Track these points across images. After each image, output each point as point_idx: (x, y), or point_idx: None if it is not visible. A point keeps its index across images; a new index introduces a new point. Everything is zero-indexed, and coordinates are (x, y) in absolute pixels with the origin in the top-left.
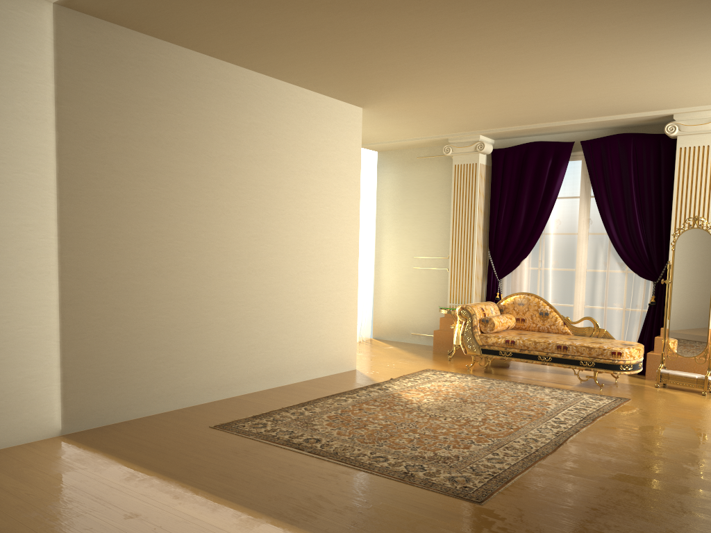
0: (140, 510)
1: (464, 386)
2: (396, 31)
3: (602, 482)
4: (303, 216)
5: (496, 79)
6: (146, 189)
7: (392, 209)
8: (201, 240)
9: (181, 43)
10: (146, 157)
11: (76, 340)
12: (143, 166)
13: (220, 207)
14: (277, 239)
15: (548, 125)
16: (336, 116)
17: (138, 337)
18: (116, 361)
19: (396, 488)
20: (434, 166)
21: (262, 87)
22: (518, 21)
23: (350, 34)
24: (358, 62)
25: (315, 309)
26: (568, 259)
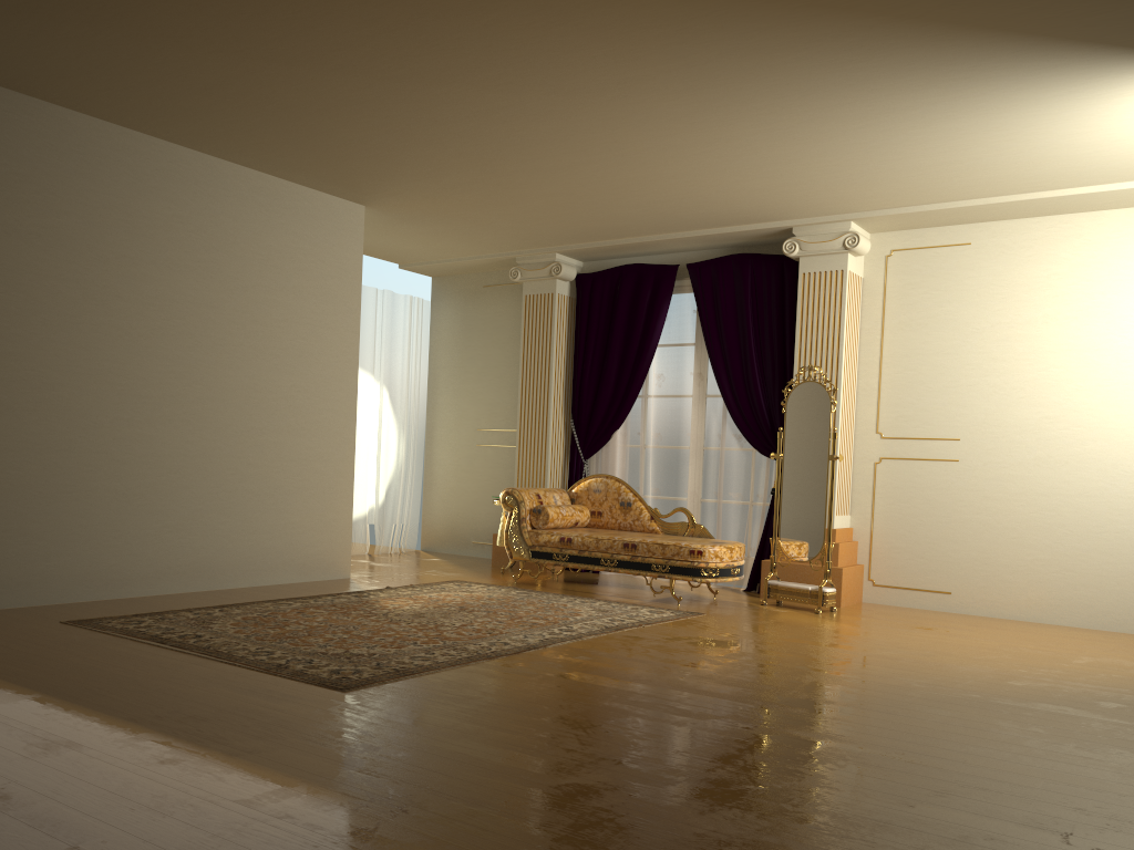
0: None
1: (483, 597)
2: (331, 93)
3: (538, 679)
4: (258, 351)
5: (516, 167)
6: None
7: (450, 360)
8: (82, 371)
9: (54, 100)
10: None
11: None
12: None
13: (116, 328)
14: (213, 378)
15: (640, 241)
16: (319, 214)
17: None
18: None
19: (248, 677)
20: (505, 298)
21: (192, 167)
22: (480, 84)
23: (275, 95)
24: (312, 136)
25: (278, 485)
26: (673, 430)
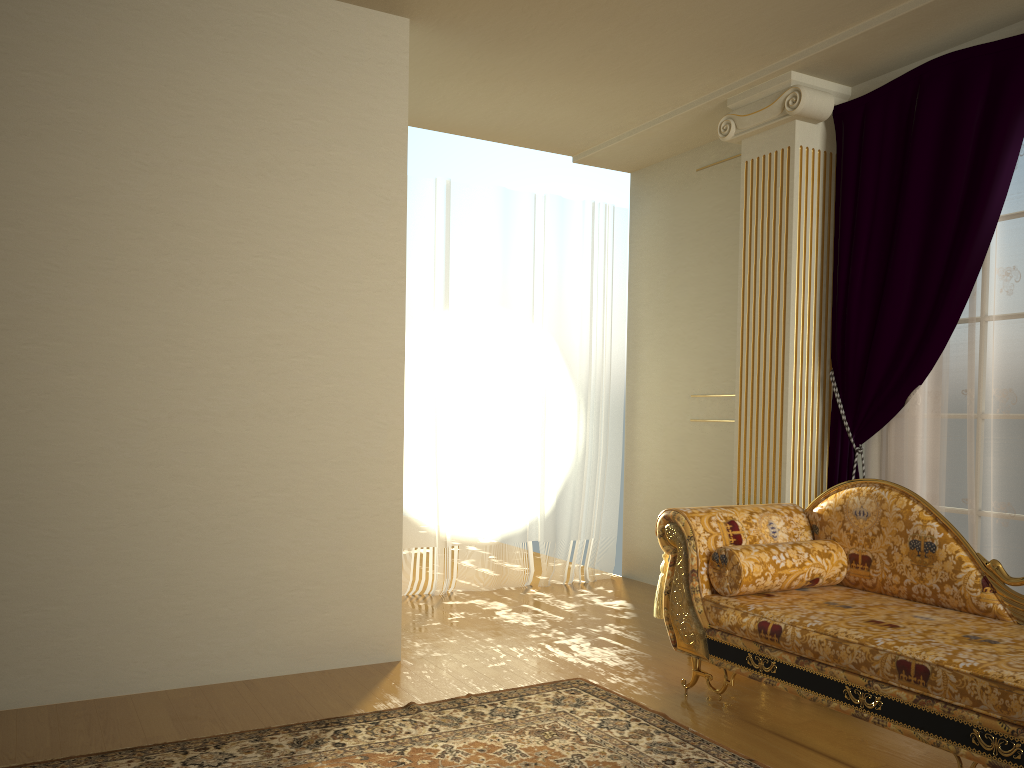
0: None
1: (555, 764)
2: None
3: None
4: (187, 277)
5: None
6: None
7: (654, 292)
8: None
9: None
10: None
11: None
12: None
13: None
14: (88, 329)
15: None
16: (310, 34)
17: None
18: None
19: None
20: (728, 181)
21: None
22: None
23: None
24: None
25: (239, 508)
26: None
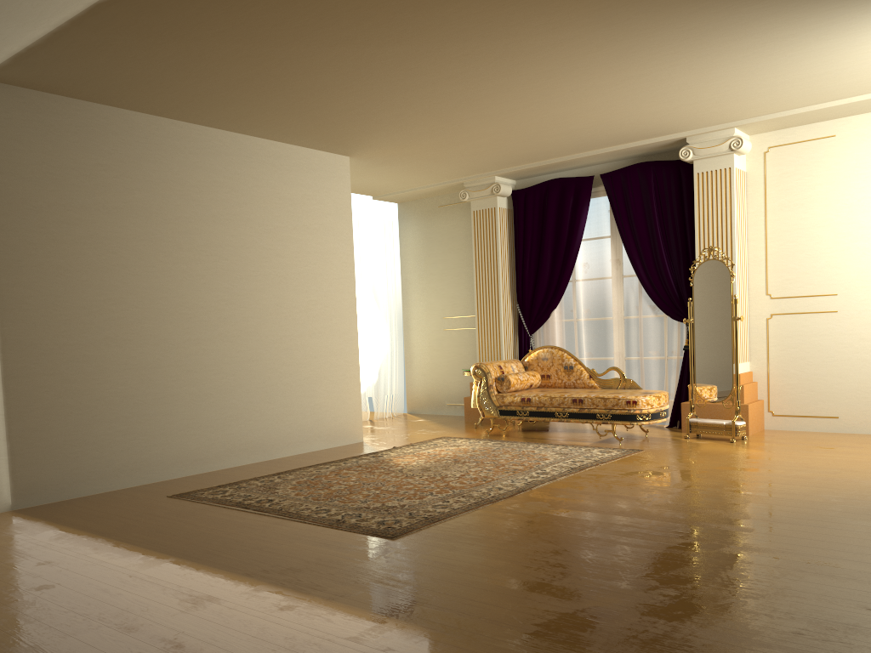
0: (55, 559)
1: (468, 449)
2: (329, 77)
3: (535, 517)
4: (282, 277)
5: (468, 115)
6: (92, 256)
7: (417, 266)
8: (160, 306)
9: (122, 105)
10: (90, 224)
11: (22, 413)
12: (88, 233)
13: (181, 271)
14: (252, 302)
15: (562, 160)
16: (316, 167)
17: (93, 409)
18: (70, 434)
19: (318, 532)
20: (456, 214)
21: (223, 143)
22: (444, 57)
23: (286, 83)
24: (312, 110)
25: (306, 376)
26: (599, 306)
